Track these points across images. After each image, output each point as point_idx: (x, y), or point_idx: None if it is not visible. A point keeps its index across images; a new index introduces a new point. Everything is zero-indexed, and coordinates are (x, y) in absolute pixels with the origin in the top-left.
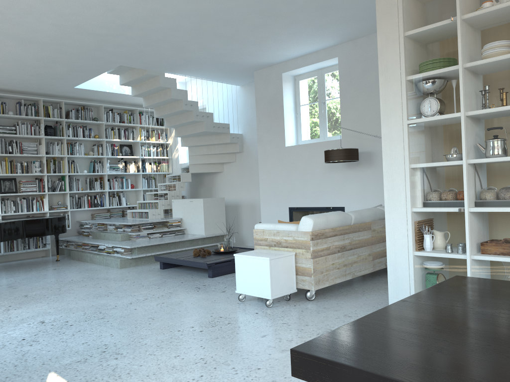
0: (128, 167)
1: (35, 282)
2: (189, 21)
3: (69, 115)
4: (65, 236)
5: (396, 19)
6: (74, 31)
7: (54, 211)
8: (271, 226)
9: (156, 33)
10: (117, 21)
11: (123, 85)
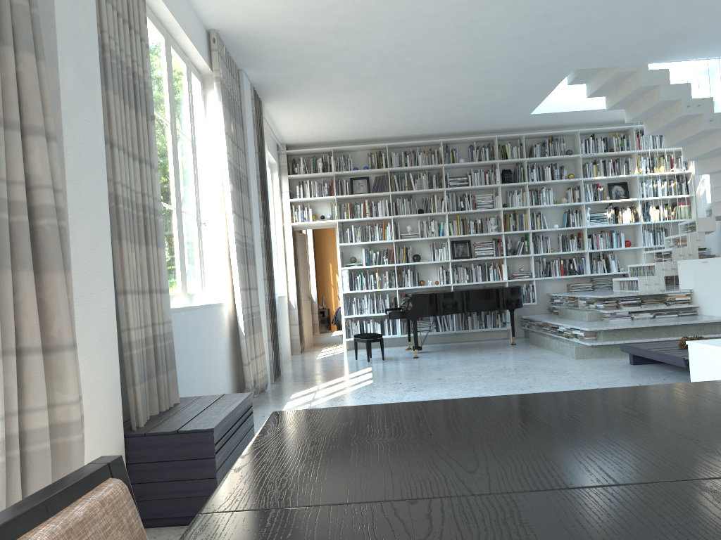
0: (619, 215)
1: (463, 366)
2: None
3: (532, 152)
4: (532, 314)
5: None
6: (488, 41)
7: (513, 280)
8: None
9: (596, 9)
10: (532, 11)
11: (592, 97)
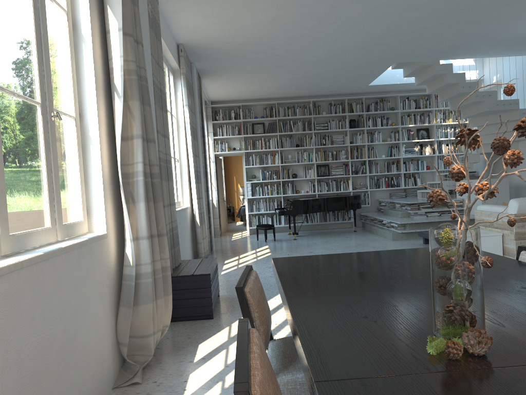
0: (423, 150)
1: (324, 244)
2: (429, 20)
3: (369, 108)
4: (367, 212)
5: None
6: (343, 49)
7: (356, 190)
8: (488, 207)
9: (407, 35)
10: (369, 35)
11: (407, 77)
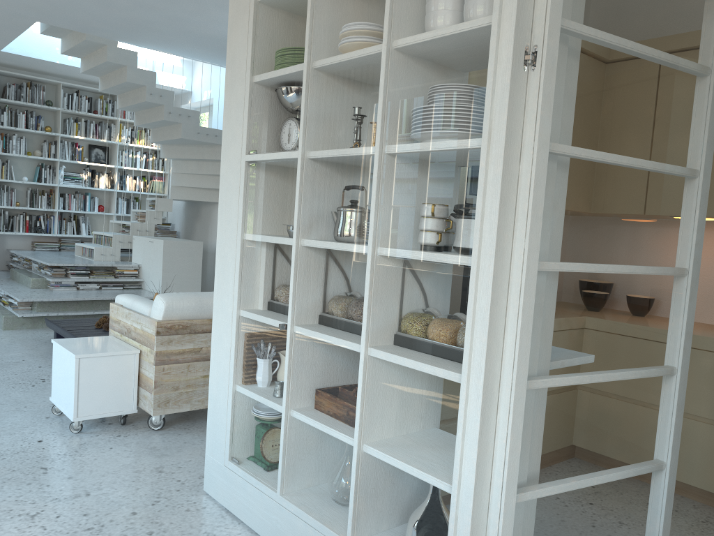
0: (97, 179)
1: None
2: None
3: (5, 93)
4: None
5: None
6: None
7: None
8: (129, 301)
9: None
10: None
11: (67, 55)
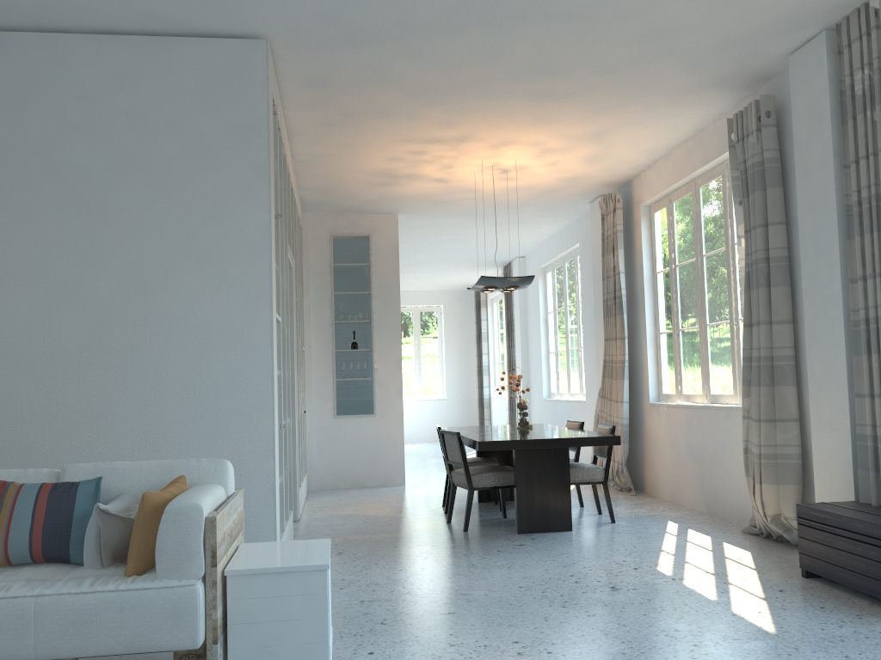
0: None
1: None
2: None
3: None
4: None
5: (273, 179)
6: None
7: None
8: (212, 497)
9: None
10: None
11: None
